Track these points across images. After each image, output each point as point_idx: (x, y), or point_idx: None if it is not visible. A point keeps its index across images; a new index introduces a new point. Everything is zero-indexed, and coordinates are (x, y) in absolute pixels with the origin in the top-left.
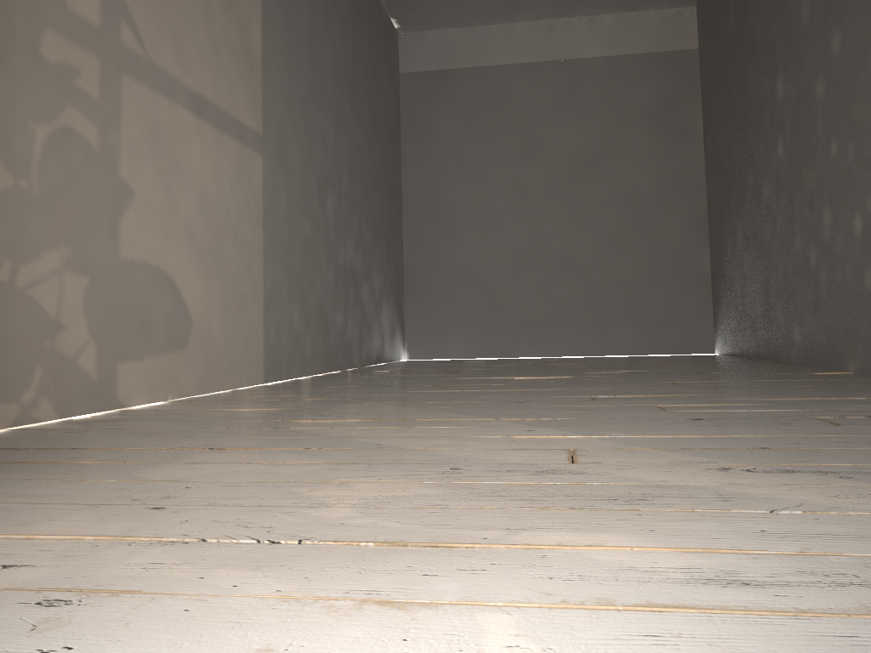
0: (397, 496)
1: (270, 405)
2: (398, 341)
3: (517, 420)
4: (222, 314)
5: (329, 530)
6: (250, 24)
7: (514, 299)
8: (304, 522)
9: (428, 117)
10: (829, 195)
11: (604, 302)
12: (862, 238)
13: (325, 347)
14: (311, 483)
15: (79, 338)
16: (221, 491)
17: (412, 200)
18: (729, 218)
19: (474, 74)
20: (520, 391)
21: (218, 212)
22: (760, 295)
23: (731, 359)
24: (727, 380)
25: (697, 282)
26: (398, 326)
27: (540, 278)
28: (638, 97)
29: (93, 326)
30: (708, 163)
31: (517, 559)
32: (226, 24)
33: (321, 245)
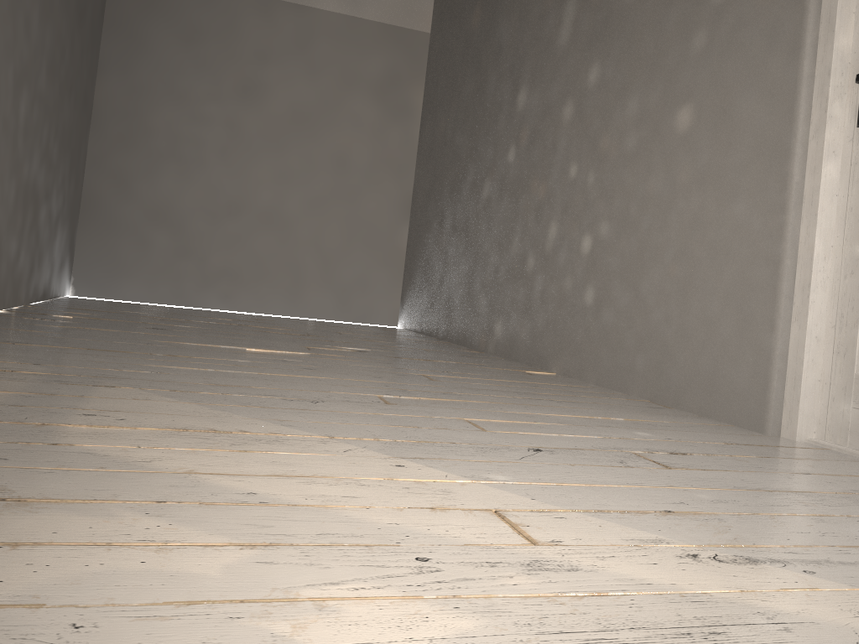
0: (438, 640)
1: None
2: (66, 274)
3: (357, 441)
4: None
5: None
6: None
7: (209, 246)
8: None
9: (139, 24)
10: (560, 210)
11: (302, 263)
12: (588, 257)
13: None
14: (272, 605)
15: None
16: (148, 635)
17: (105, 114)
18: (438, 204)
19: None
20: (286, 377)
21: None
22: (463, 284)
23: (424, 338)
24: (470, 376)
25: (393, 257)
26: (68, 256)
27: (241, 228)
28: (368, 65)
29: None
30: (422, 146)
31: None
32: None
33: (7, 154)
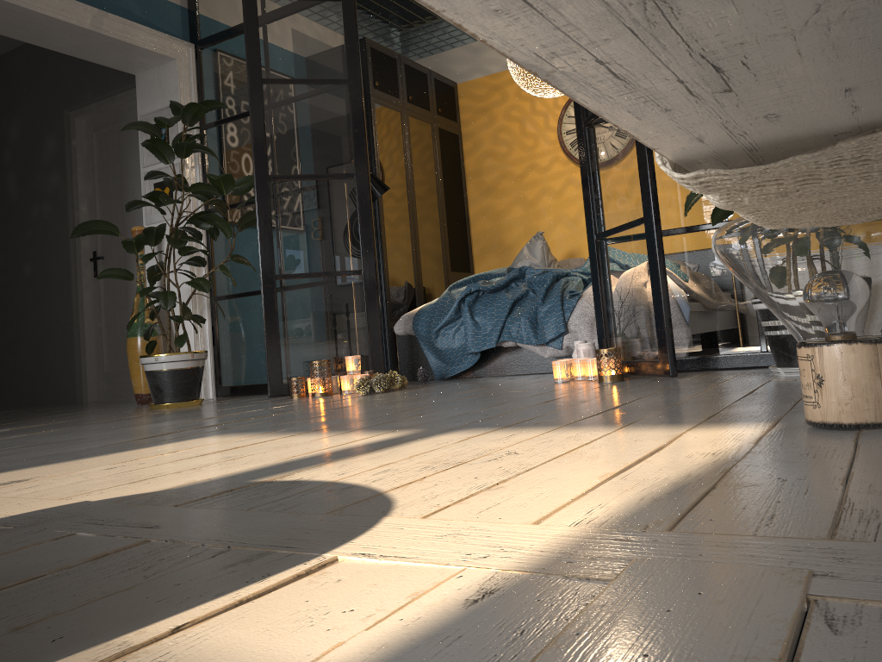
0: None
1: None
2: None
3: None
4: None
5: None
6: None
7: None
8: None
9: None
10: None
11: None
12: None
13: None
14: None
15: None
16: None
17: None
18: None
19: None
20: None
21: None
22: None
23: None
24: None
25: None
26: None
27: None
28: None
29: None
30: None
31: (18, 422)
32: None
33: None
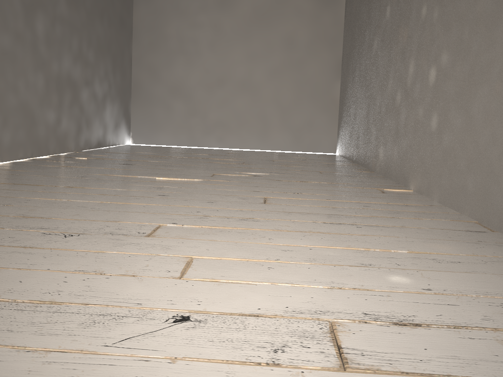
0: None
1: None
2: (123, 131)
3: None
4: None
5: None
6: None
7: (207, 107)
8: None
9: None
10: (416, 49)
11: (267, 114)
12: (434, 87)
13: (30, 138)
14: None
15: None
16: None
17: (140, 30)
18: (353, 62)
19: None
20: (116, 206)
21: None
22: (364, 120)
23: (341, 161)
24: (311, 197)
25: (330, 105)
26: (123, 120)
27: (226, 94)
28: None
29: None
30: (345, 23)
31: None
32: None
33: (26, 56)
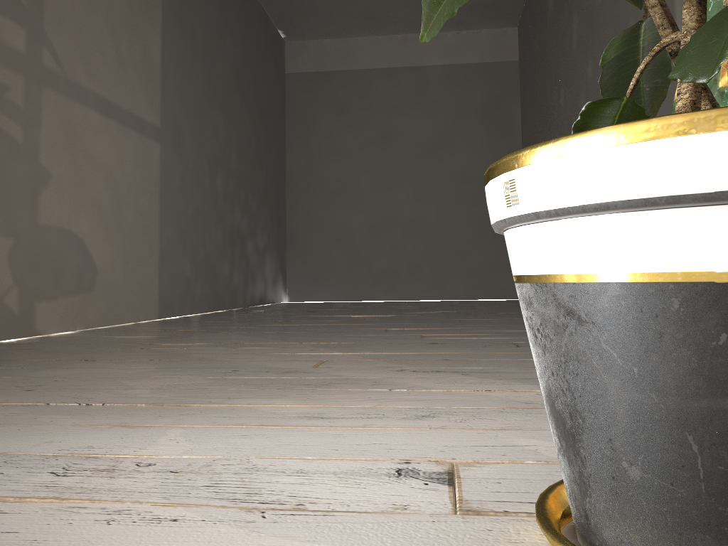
0: (182, 384)
1: (150, 333)
2: (280, 287)
3: (313, 343)
4: (123, 265)
5: (125, 399)
6: (151, 43)
7: (373, 255)
8: (114, 396)
9: (307, 109)
10: None
11: (443, 257)
12: None
13: (213, 291)
14: (136, 378)
15: (5, 284)
16: (76, 382)
17: (293, 174)
18: None
19: (344, 75)
20: (342, 325)
21: (121, 188)
22: None
23: None
24: (500, 318)
25: None
26: (280, 275)
27: (394, 238)
28: (472, 97)
29: (16, 274)
30: None
31: (217, 410)
32: (131, 44)
33: (210, 211)
